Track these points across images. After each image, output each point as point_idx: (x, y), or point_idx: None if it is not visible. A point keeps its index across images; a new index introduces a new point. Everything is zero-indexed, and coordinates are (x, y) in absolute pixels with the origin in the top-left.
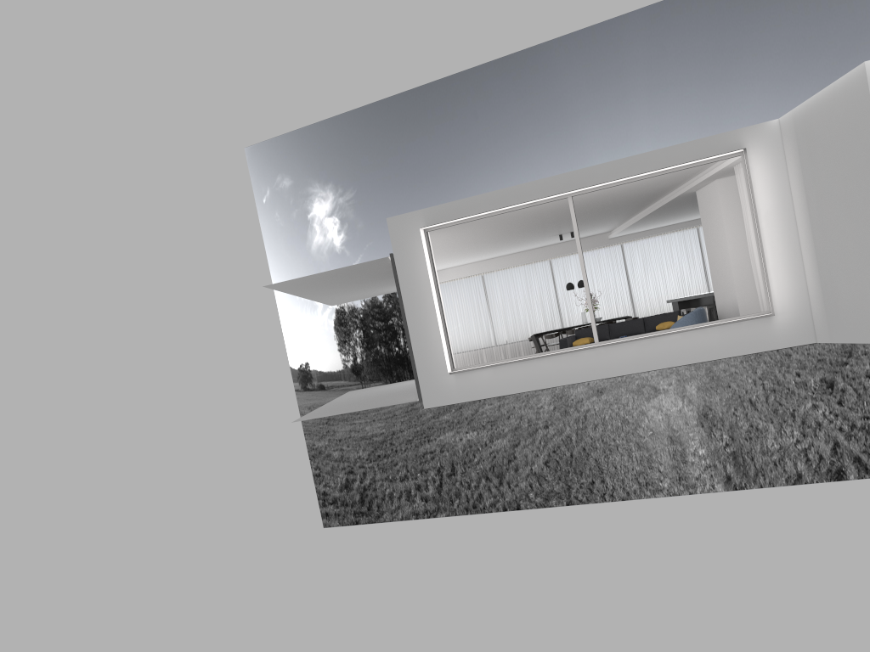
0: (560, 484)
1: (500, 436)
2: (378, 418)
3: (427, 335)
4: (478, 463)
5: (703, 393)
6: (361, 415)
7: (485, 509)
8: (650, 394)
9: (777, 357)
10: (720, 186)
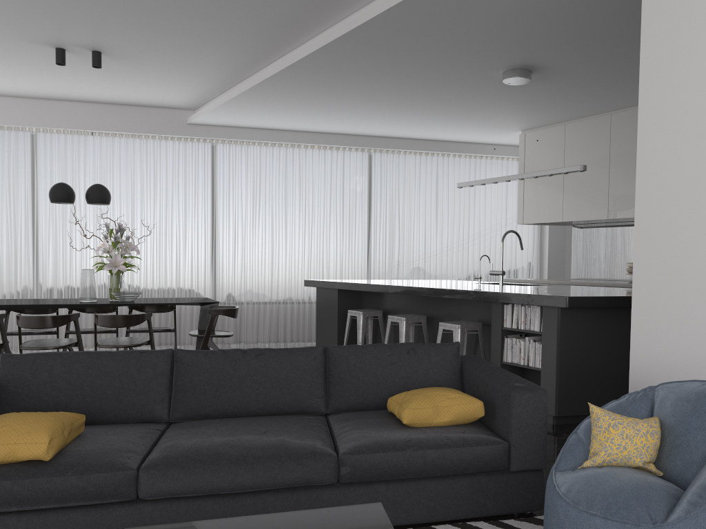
0: None
1: None
2: None
3: None
4: None
5: None
6: None
7: None
8: None
9: None
10: None
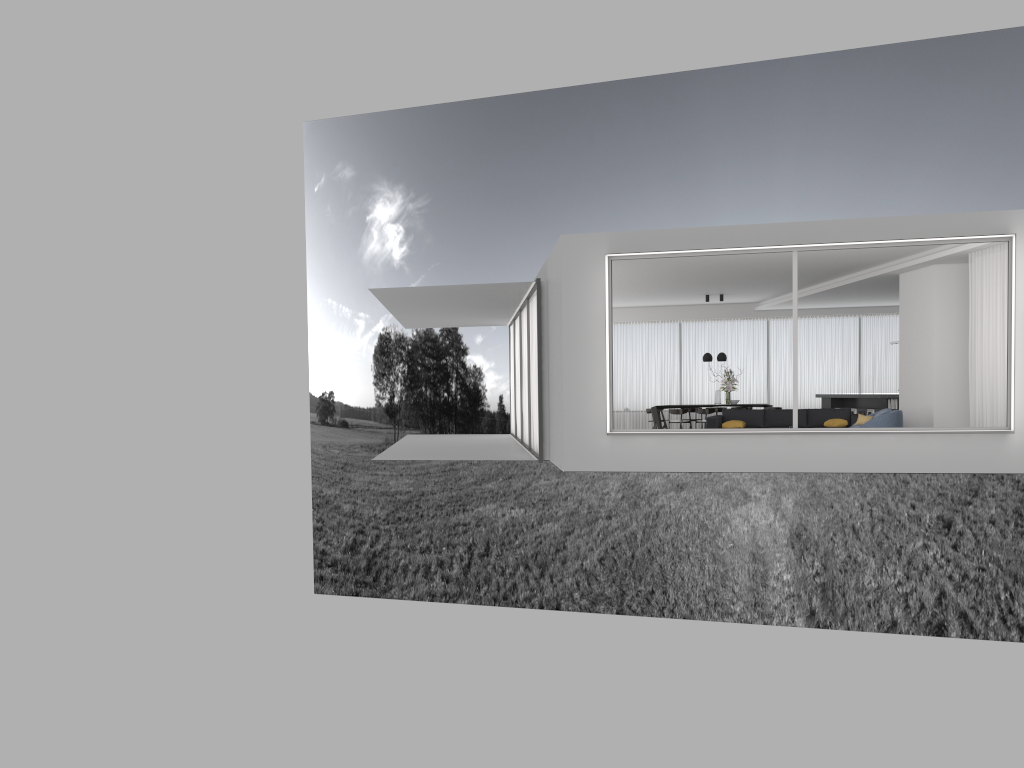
0: (613, 587)
1: (552, 519)
2: (407, 473)
3: (585, 384)
4: (519, 546)
5: (800, 509)
6: (387, 466)
7: (517, 603)
8: (738, 500)
9: (893, 483)
10: (937, 273)
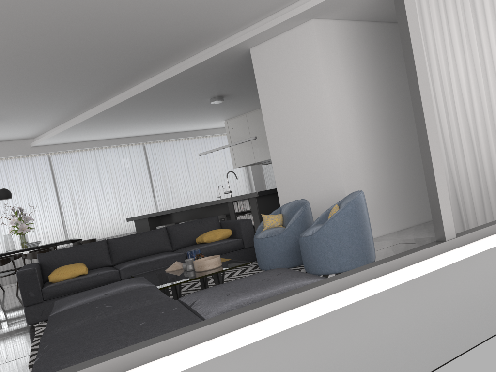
0: None
1: None
2: None
3: None
4: None
5: None
6: None
7: None
8: None
9: None
10: (318, 29)
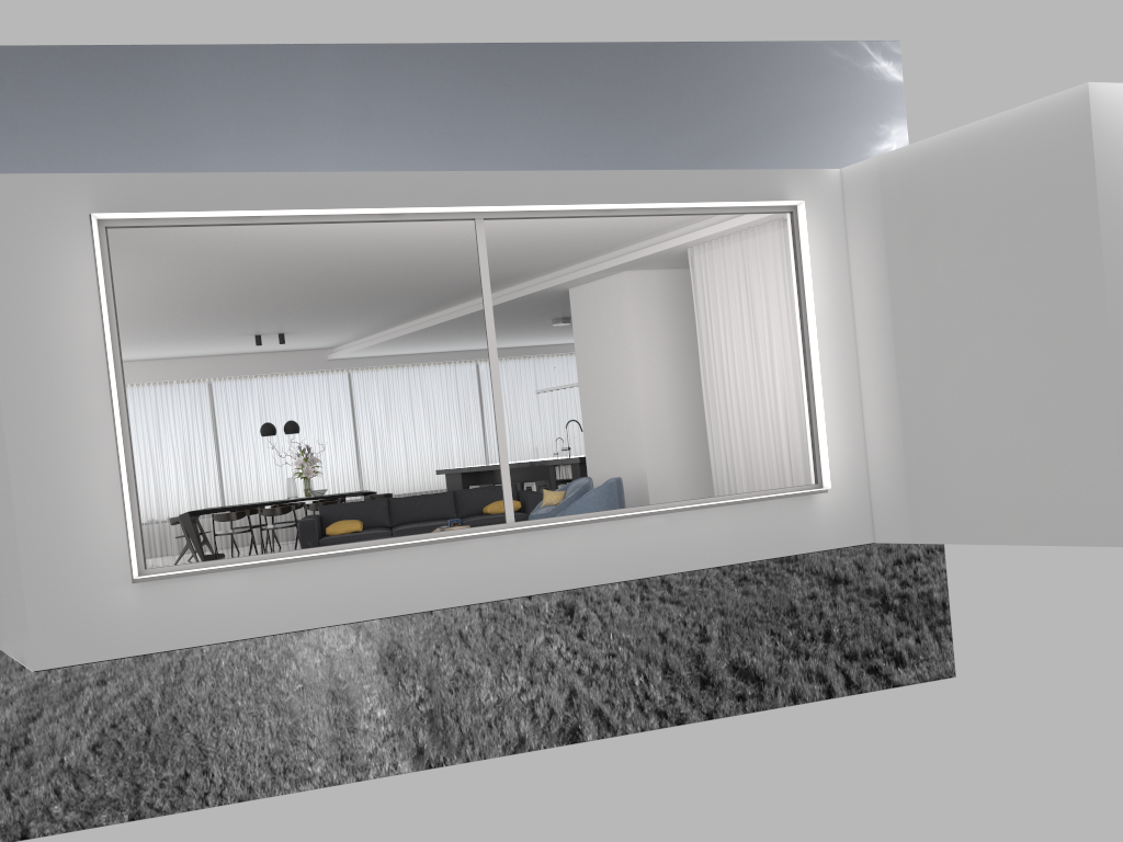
0: (120, 783)
1: None
2: None
3: (69, 484)
4: None
5: (390, 622)
6: None
7: None
8: None
9: None
10: (632, 282)
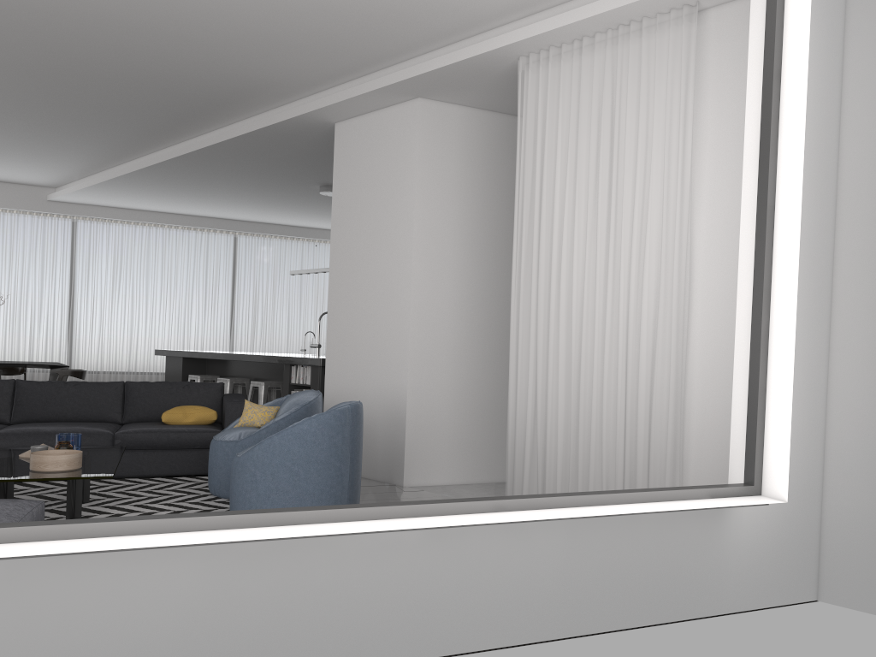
0: None
1: None
2: None
3: None
4: None
5: None
6: None
7: None
8: None
9: None
10: (425, 116)
